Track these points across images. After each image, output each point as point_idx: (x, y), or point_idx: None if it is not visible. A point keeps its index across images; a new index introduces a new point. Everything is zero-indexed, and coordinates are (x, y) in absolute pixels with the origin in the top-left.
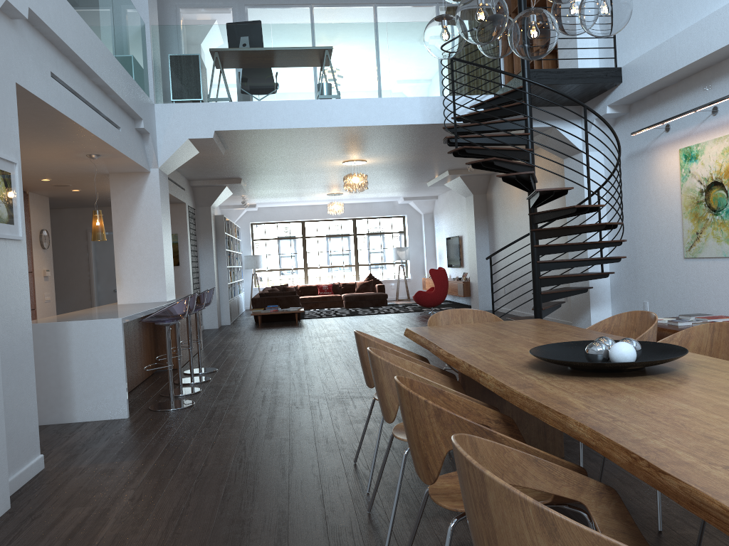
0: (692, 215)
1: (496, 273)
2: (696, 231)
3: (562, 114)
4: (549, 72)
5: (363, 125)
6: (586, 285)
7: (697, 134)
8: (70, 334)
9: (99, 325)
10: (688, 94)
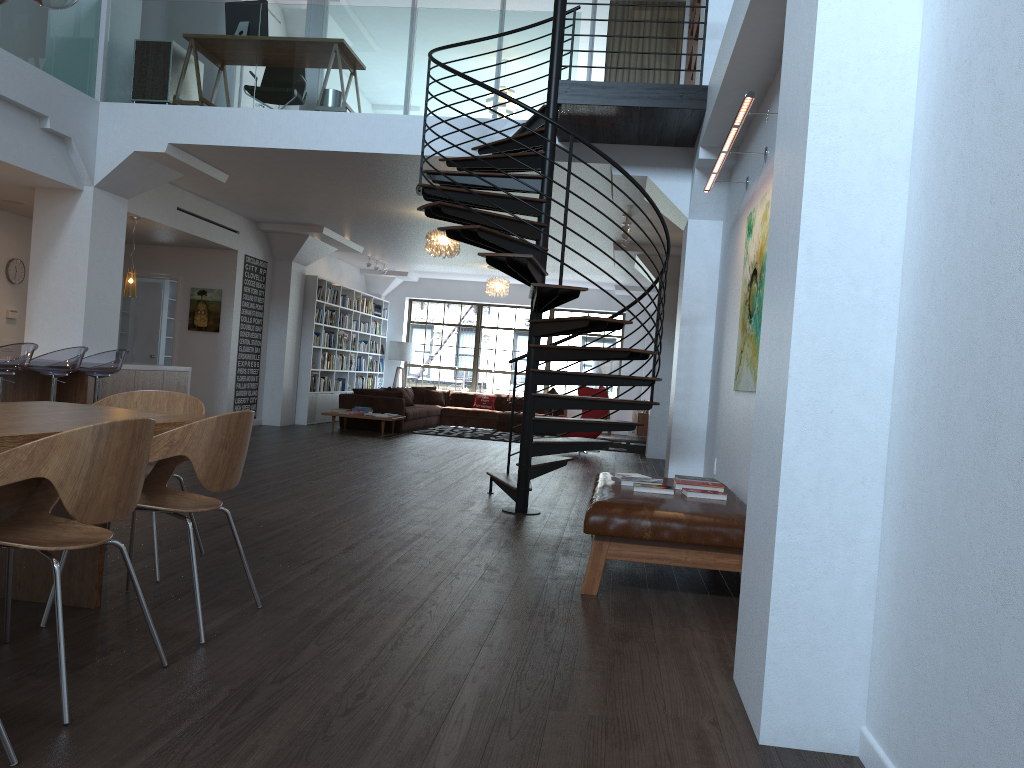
0: (742, 323)
1: None
2: (741, 348)
3: (662, 158)
4: (590, 87)
5: (364, 151)
6: (671, 424)
7: (757, 192)
8: None
9: None
10: (759, 129)
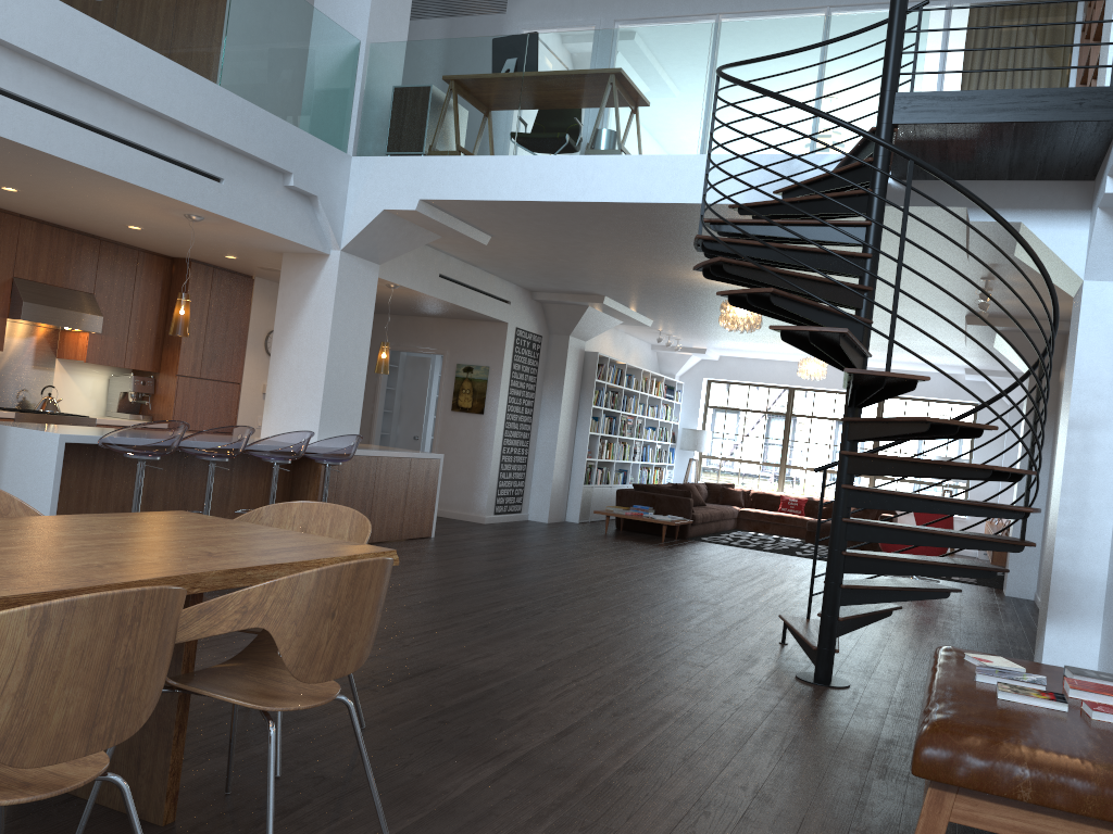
0: None
1: (1045, 529)
2: None
3: (1045, 196)
4: (940, 99)
5: (639, 201)
6: (1050, 570)
7: None
8: (8, 444)
9: (36, 438)
10: None
